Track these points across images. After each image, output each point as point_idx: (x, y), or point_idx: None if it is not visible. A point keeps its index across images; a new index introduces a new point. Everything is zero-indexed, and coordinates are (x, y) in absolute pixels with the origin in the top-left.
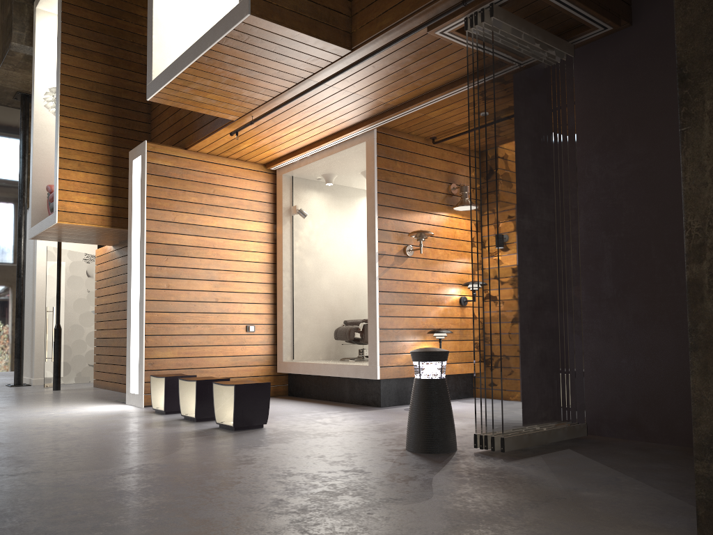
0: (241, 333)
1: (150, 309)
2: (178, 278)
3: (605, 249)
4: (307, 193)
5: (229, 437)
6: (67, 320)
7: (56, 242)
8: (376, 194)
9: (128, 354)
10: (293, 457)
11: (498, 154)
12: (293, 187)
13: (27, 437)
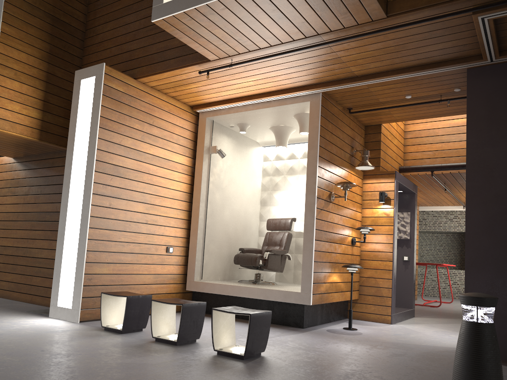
0: (162, 253)
1: (93, 225)
2: (118, 198)
3: None
4: (221, 136)
5: (258, 370)
6: None
7: None
8: (318, 146)
9: (57, 268)
10: None
11: None
12: (212, 130)
13: (26, 372)
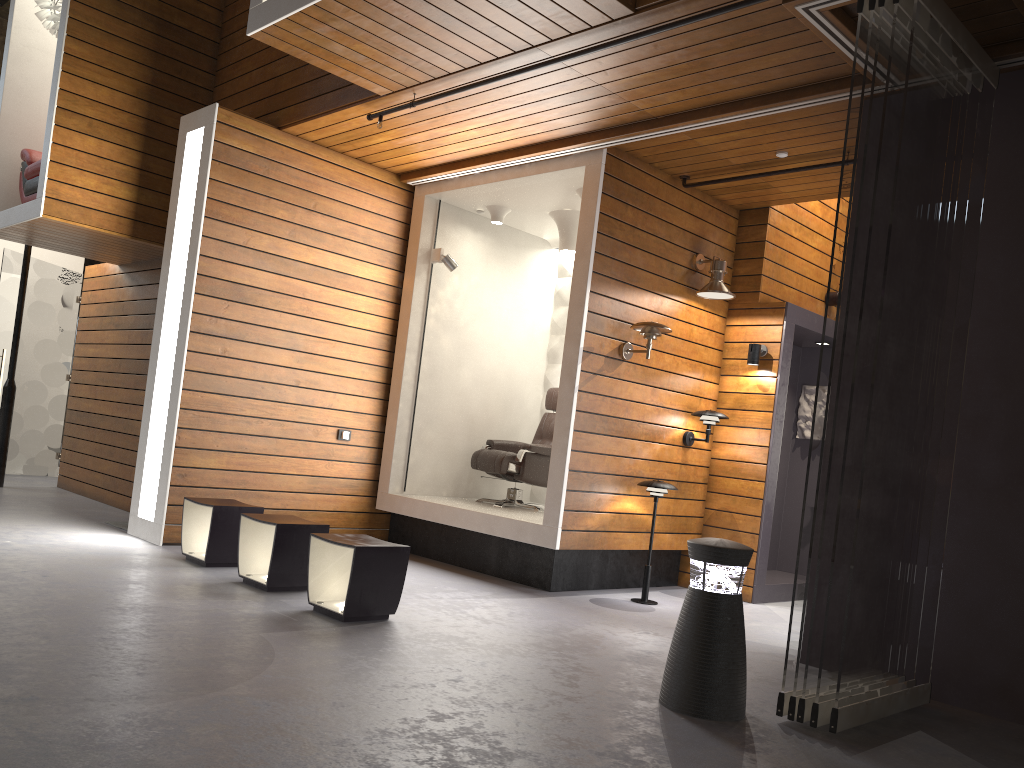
0: (328, 440)
1: (191, 386)
2: (241, 341)
3: (995, 408)
4: (458, 231)
5: (343, 637)
6: (24, 374)
7: (16, 243)
8: (592, 253)
9: (141, 454)
10: (483, 704)
11: (893, 235)
12: (438, 218)
13: None
